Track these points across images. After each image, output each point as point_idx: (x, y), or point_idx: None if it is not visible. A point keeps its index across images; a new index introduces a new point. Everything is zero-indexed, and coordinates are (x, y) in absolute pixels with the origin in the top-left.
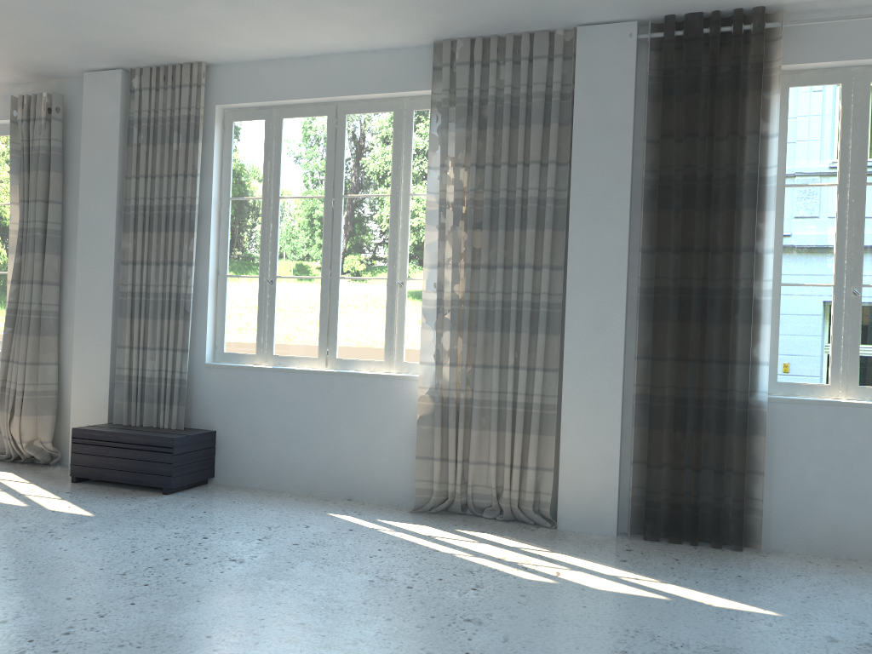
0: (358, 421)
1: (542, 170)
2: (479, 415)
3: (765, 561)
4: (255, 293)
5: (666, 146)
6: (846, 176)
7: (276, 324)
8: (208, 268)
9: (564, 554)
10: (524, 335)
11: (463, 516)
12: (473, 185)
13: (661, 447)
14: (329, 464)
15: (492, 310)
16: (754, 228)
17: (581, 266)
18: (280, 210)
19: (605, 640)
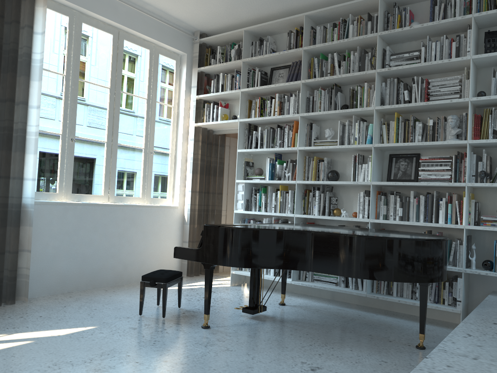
0: None
1: None
2: None
3: (37, 305)
4: None
5: None
6: (69, 72)
7: None
8: None
9: None
10: None
11: None
12: None
13: None
14: None
15: None
16: (29, 90)
17: None
18: None
19: None
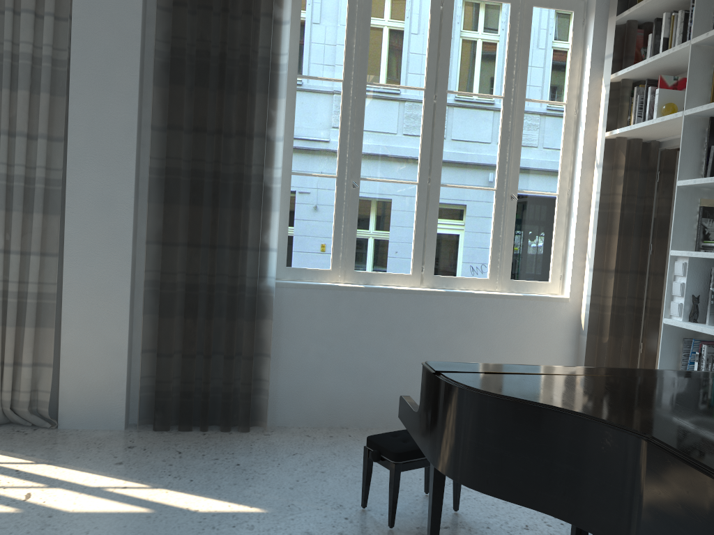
0: None
1: (39, 23)
2: None
3: (268, 441)
4: None
5: (179, 15)
6: (350, 74)
7: None
8: None
9: (50, 465)
10: (17, 214)
11: None
12: None
13: (171, 335)
14: None
15: None
16: (266, 114)
17: (84, 138)
18: None
19: None
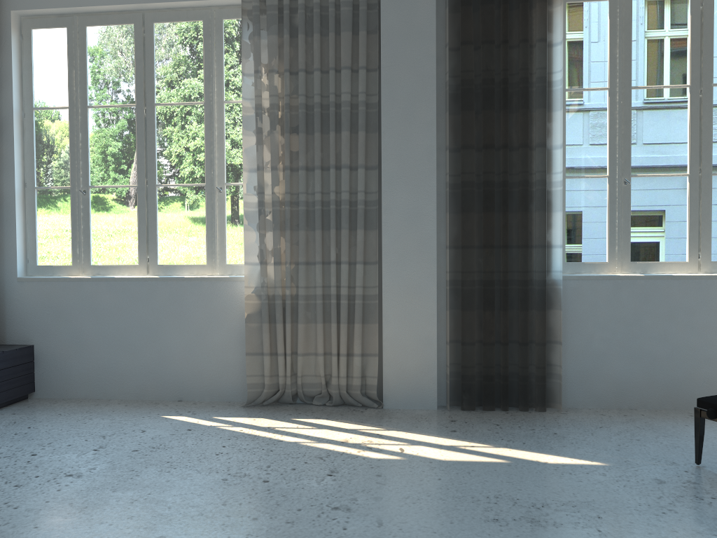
0: (185, 324)
1: (353, 76)
2: (305, 310)
3: (569, 418)
4: (68, 204)
5: (466, 52)
6: (615, 81)
7: (92, 234)
8: (13, 180)
9: (399, 431)
10: (345, 231)
11: (294, 405)
12: (287, 90)
13: (473, 326)
14: (158, 368)
15: (312, 210)
16: (546, 126)
17: (394, 164)
18: (89, 120)
19: (473, 511)
